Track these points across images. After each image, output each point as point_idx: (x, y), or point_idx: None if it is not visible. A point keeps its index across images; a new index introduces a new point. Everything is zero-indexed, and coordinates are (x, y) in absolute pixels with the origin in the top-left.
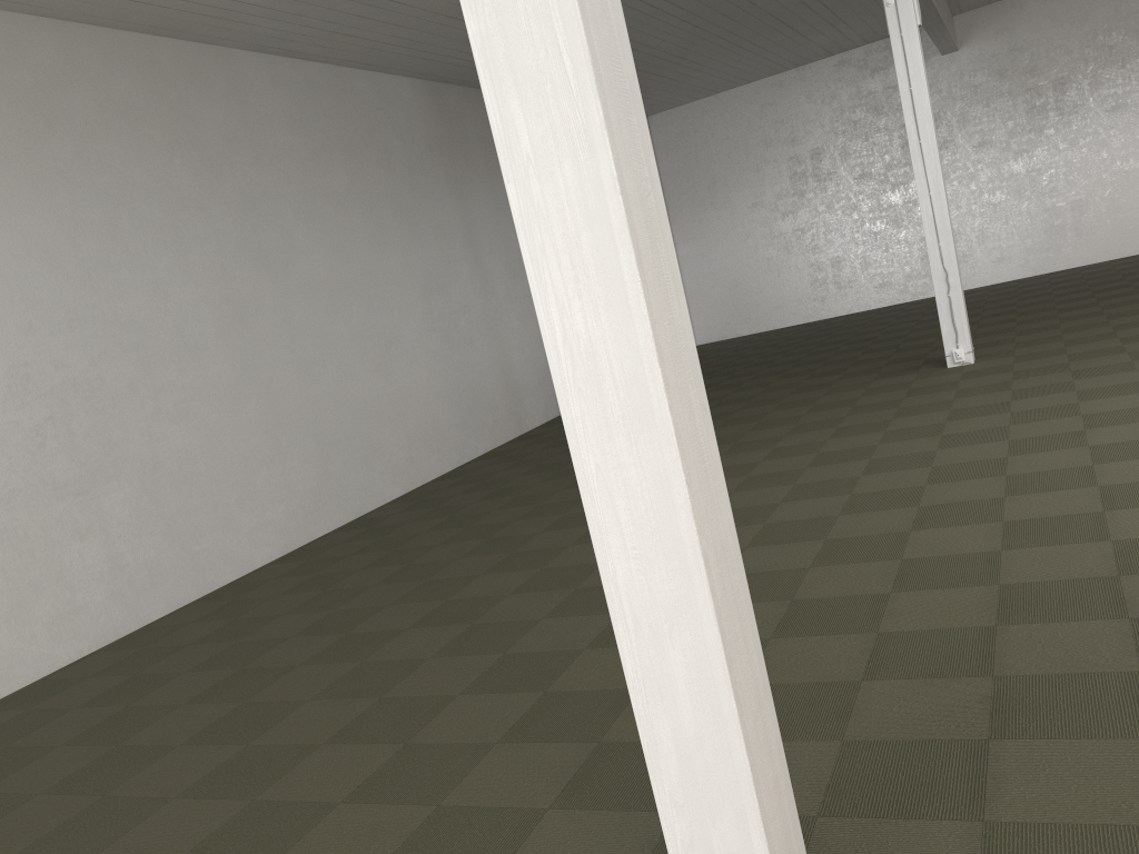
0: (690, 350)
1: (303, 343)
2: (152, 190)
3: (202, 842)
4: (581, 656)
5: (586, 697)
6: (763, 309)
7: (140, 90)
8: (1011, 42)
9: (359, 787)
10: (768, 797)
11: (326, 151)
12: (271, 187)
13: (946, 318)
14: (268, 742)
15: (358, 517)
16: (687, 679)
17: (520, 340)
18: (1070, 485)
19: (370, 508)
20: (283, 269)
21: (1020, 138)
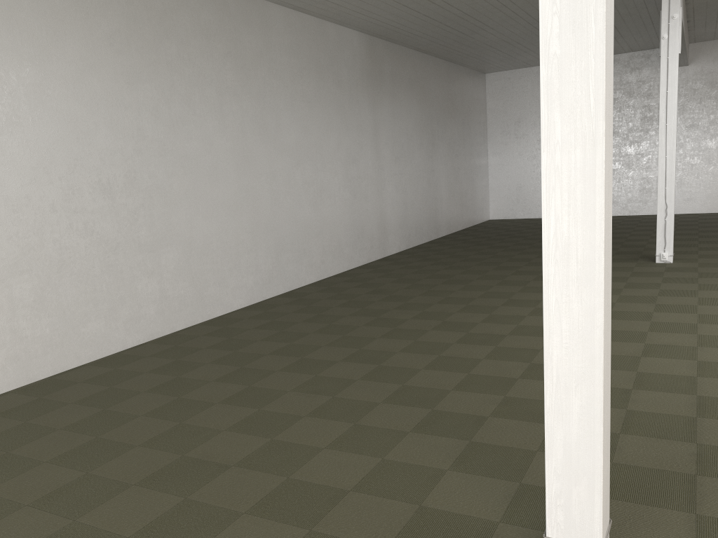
0: (610, 249)
1: (277, 182)
2: (213, 80)
3: (248, 455)
4: (450, 393)
5: (458, 416)
6: (535, 204)
7: (215, 19)
8: None
9: (333, 442)
10: (604, 478)
11: (306, 70)
12: (274, 87)
13: (660, 233)
14: (271, 410)
15: (290, 290)
16: (579, 412)
17: (392, 200)
18: None
19: (297, 286)
20: (273, 137)
21: (716, 126)
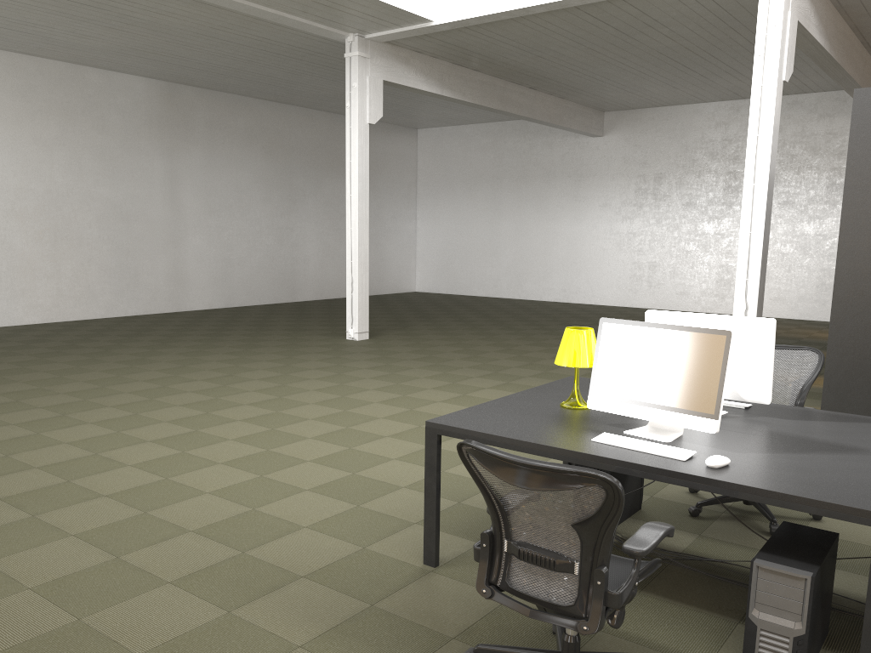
0: None
1: None
2: None
3: None
4: None
5: None
6: (457, 279)
7: None
8: (635, 140)
9: None
10: None
11: (43, 113)
12: None
13: (349, 308)
14: None
15: None
16: None
17: (200, 254)
18: (86, 396)
19: (7, 325)
20: None
21: (627, 208)
